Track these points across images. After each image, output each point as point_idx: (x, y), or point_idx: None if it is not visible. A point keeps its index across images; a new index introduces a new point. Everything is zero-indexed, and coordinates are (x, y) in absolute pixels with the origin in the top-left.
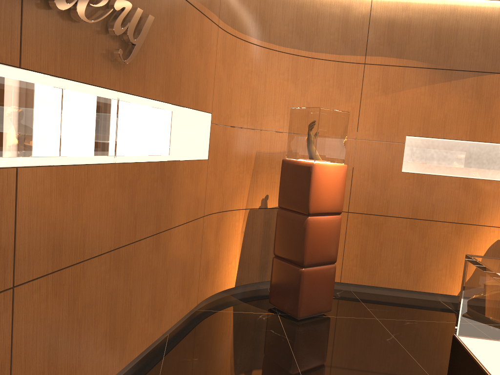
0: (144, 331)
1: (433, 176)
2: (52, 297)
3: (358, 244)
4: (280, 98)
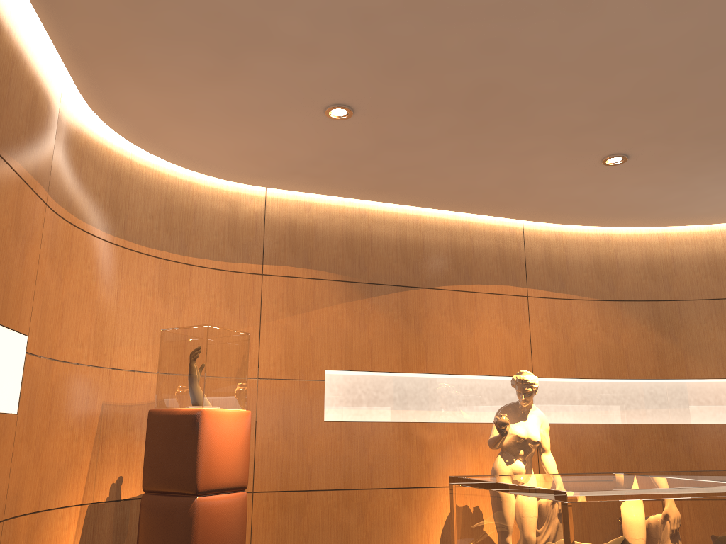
0: None
1: (366, 423)
2: None
3: (272, 543)
4: (142, 319)
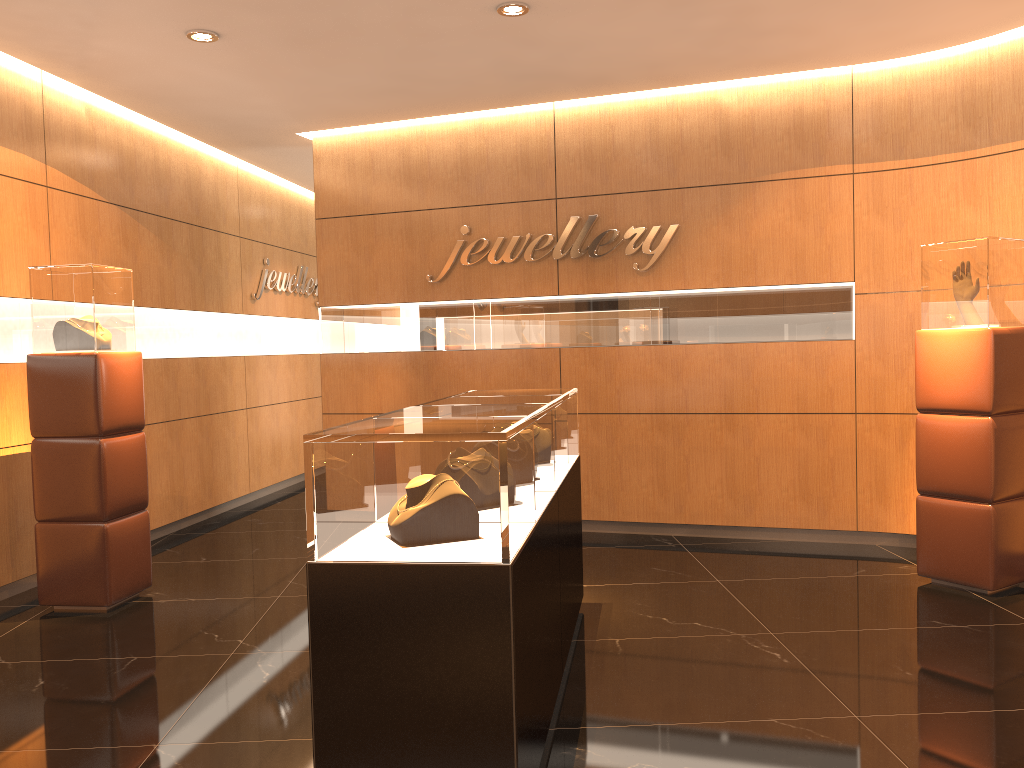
0: (716, 506)
1: None
2: (591, 429)
3: None
4: None
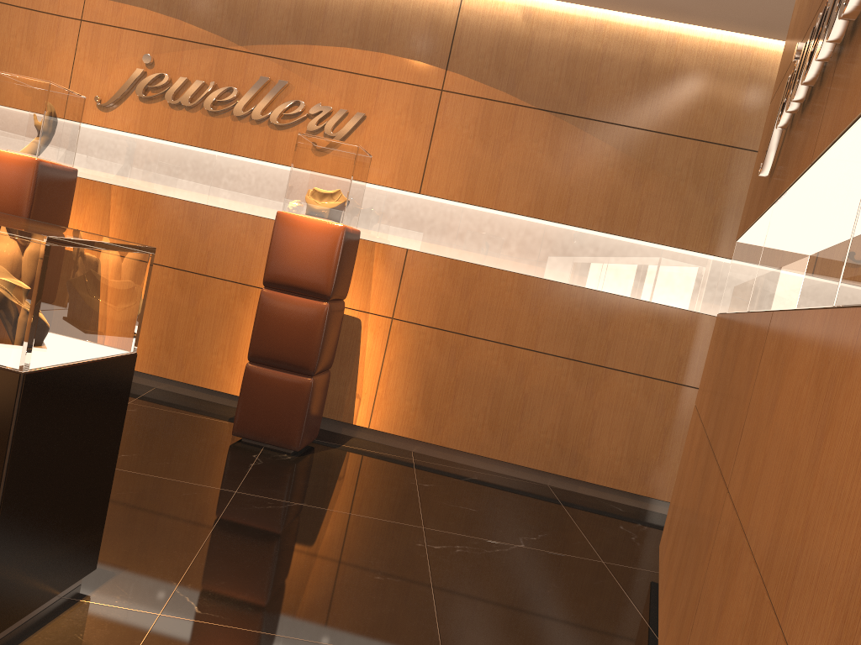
0: None
1: None
2: (723, 558)
3: None
4: None
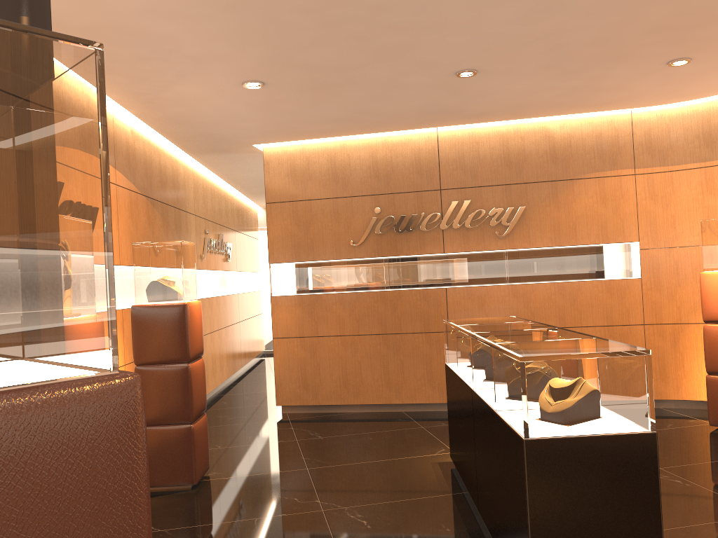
0: None
1: None
2: None
3: None
4: None
